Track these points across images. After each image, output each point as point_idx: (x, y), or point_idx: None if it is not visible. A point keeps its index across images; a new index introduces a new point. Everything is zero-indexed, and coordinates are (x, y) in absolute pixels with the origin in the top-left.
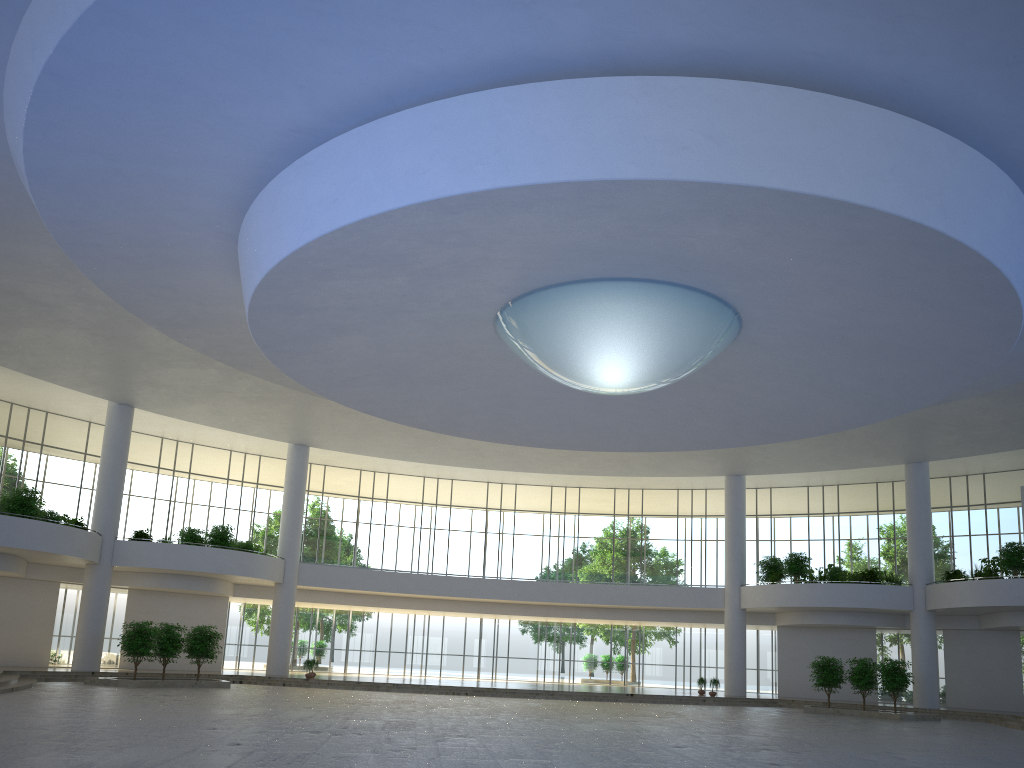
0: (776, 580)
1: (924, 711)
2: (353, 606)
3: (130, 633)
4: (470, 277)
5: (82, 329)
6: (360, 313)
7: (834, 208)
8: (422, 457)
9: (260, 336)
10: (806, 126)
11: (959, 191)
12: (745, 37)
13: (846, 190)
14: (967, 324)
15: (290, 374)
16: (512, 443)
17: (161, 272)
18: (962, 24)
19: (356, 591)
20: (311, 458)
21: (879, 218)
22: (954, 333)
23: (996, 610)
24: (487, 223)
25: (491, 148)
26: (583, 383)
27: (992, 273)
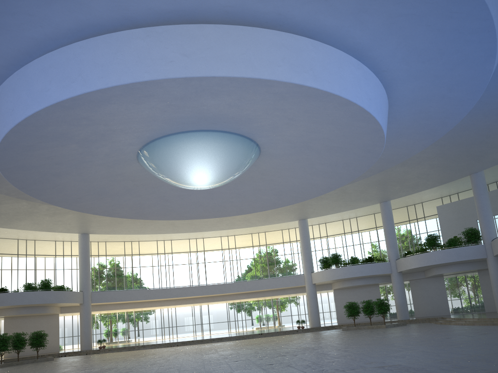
0: (327, 268)
1: (401, 321)
2: (125, 309)
3: None
4: (110, 140)
5: None
6: (63, 165)
7: (258, 82)
8: (148, 231)
9: (15, 183)
10: (233, 43)
11: (323, 67)
12: (190, 1)
13: (259, 73)
14: (359, 132)
15: (43, 200)
16: (176, 219)
17: None
18: None
19: (123, 302)
20: (97, 239)
21: (282, 85)
22: (356, 137)
23: (428, 268)
24: (95, 112)
25: (77, 73)
26: (186, 185)
27: (353, 105)
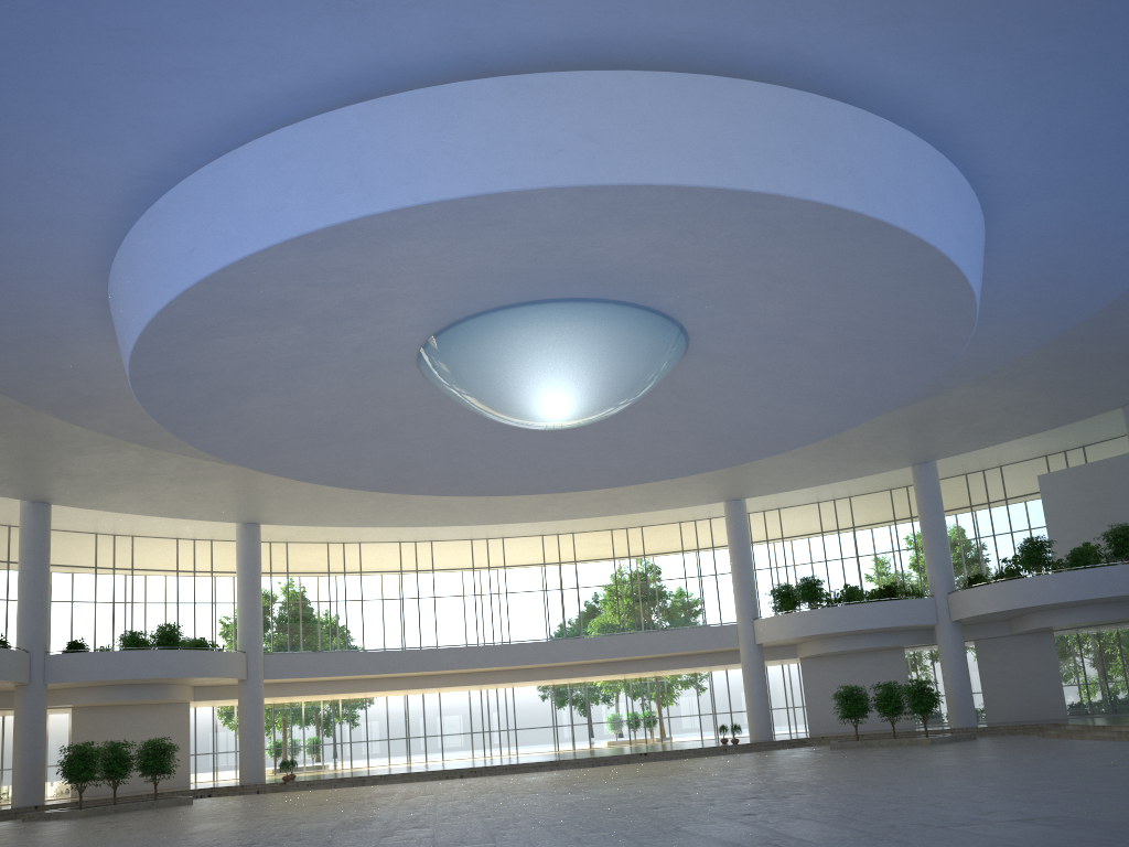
0: (790, 609)
1: (961, 731)
2: (333, 695)
3: (69, 757)
4: (374, 318)
5: None
6: (262, 371)
7: (737, 199)
8: (389, 521)
9: (154, 409)
10: (691, 113)
11: (873, 166)
12: (608, 22)
13: (745, 178)
14: (921, 309)
15: (201, 447)
16: (472, 494)
17: (35, 350)
18: None
19: (333, 678)
20: (269, 536)
21: (789, 205)
22: (910, 320)
23: (1023, 612)
24: (368, 256)
25: (350, 173)
26: (524, 420)
27: (928, 251)
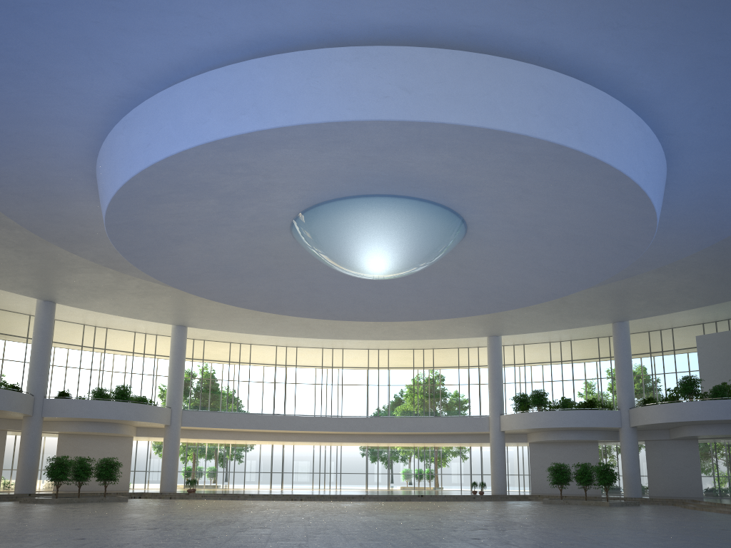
0: (524, 410)
1: (630, 499)
2: (225, 440)
3: (52, 465)
4: (263, 198)
5: (8, 247)
6: (190, 227)
7: (500, 136)
8: (269, 331)
9: (120, 246)
10: (474, 78)
11: (592, 121)
12: (423, 15)
13: (505, 123)
14: (620, 218)
15: (149, 273)
16: (322, 318)
17: (49, 203)
18: (574, 0)
19: (225, 429)
20: (193, 335)
21: (534, 143)
22: (613, 225)
23: (678, 425)
24: (260, 157)
25: (250, 102)
26: (356, 272)
27: (625, 180)
